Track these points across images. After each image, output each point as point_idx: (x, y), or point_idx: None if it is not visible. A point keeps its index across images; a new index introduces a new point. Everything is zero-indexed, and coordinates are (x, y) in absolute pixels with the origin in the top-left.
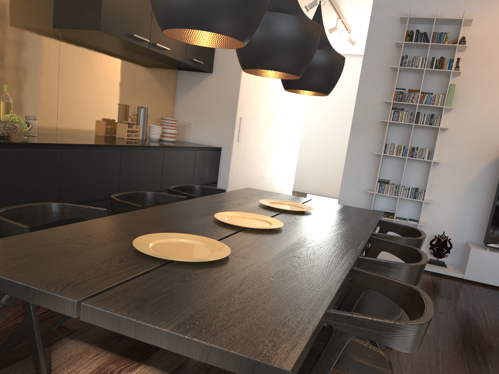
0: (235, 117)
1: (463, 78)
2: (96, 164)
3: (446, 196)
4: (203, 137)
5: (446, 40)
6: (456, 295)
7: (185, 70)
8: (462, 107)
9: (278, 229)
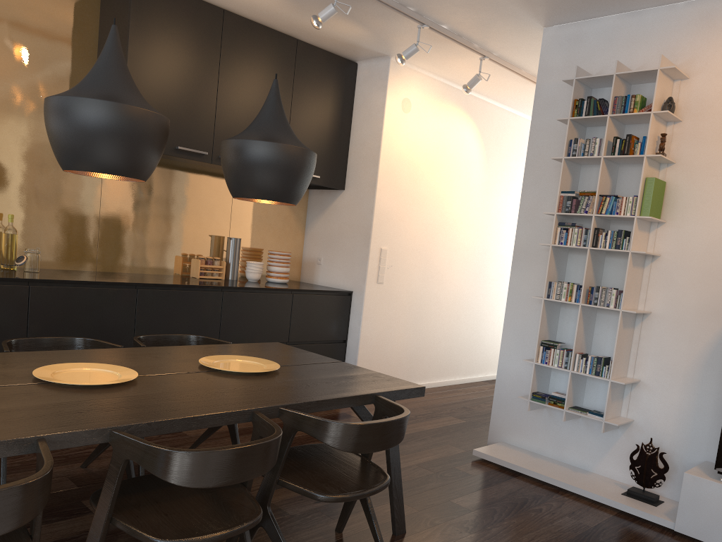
0: (368, 248)
1: (682, 166)
2: (90, 306)
3: (663, 375)
4: (333, 277)
5: (634, 107)
6: None
7: (316, 189)
8: (684, 217)
9: (105, 387)
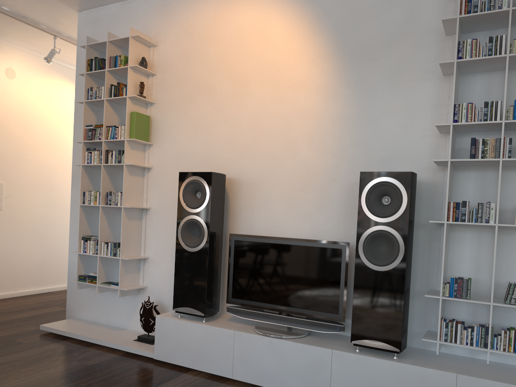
0: None
1: (159, 105)
2: None
3: (160, 251)
4: None
5: (120, 63)
6: (82, 382)
7: None
8: (162, 139)
9: None
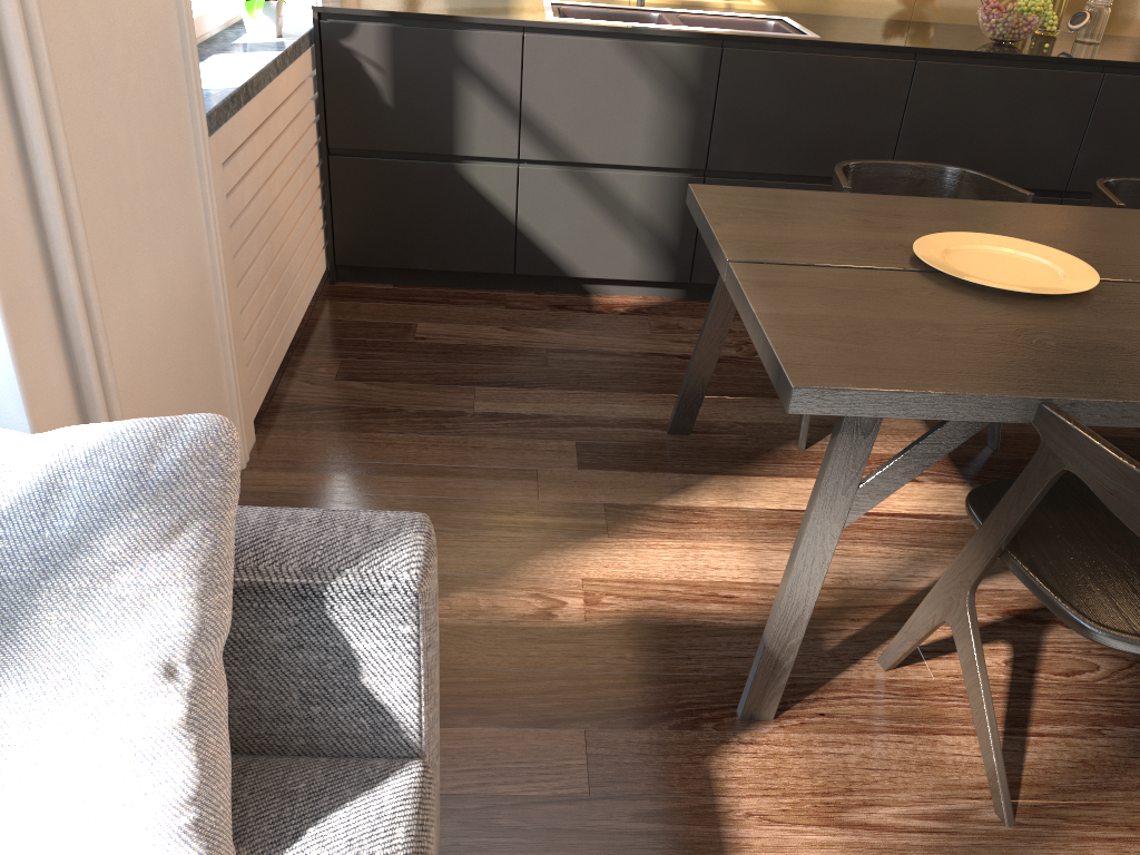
0: None
1: None
2: None
3: None
4: None
5: None
6: None
7: None
8: None
9: None
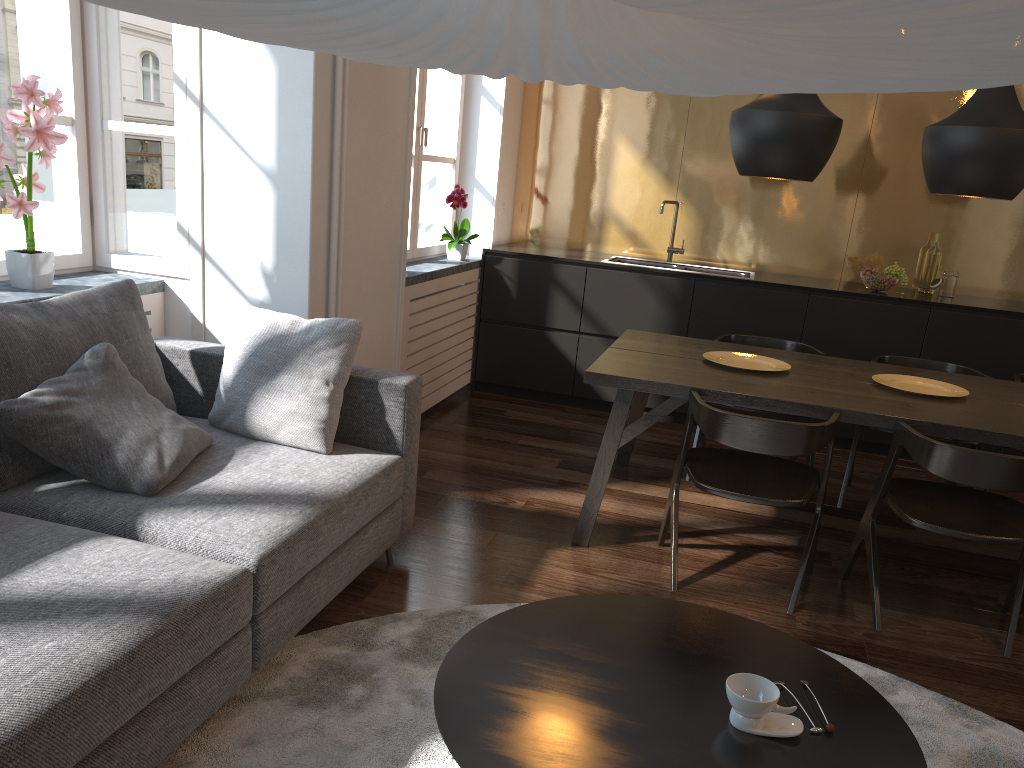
0: None
1: None
2: (993, 338)
3: None
4: None
5: None
6: None
7: None
8: None
9: (925, 397)
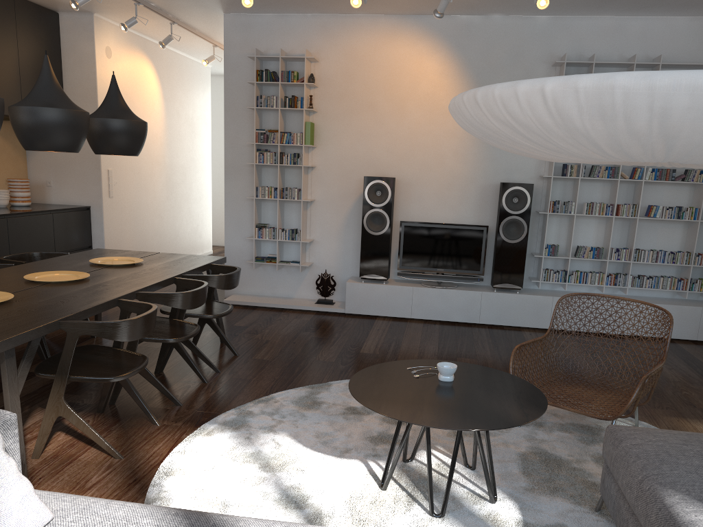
0: (100, 170)
1: (322, 114)
2: None
3: (326, 234)
4: (67, 197)
5: (294, 79)
6: (324, 327)
7: None
8: (326, 144)
9: (83, 280)
